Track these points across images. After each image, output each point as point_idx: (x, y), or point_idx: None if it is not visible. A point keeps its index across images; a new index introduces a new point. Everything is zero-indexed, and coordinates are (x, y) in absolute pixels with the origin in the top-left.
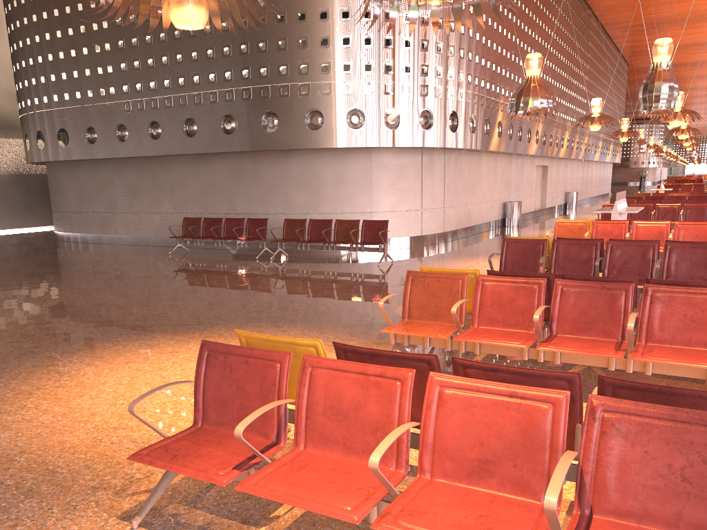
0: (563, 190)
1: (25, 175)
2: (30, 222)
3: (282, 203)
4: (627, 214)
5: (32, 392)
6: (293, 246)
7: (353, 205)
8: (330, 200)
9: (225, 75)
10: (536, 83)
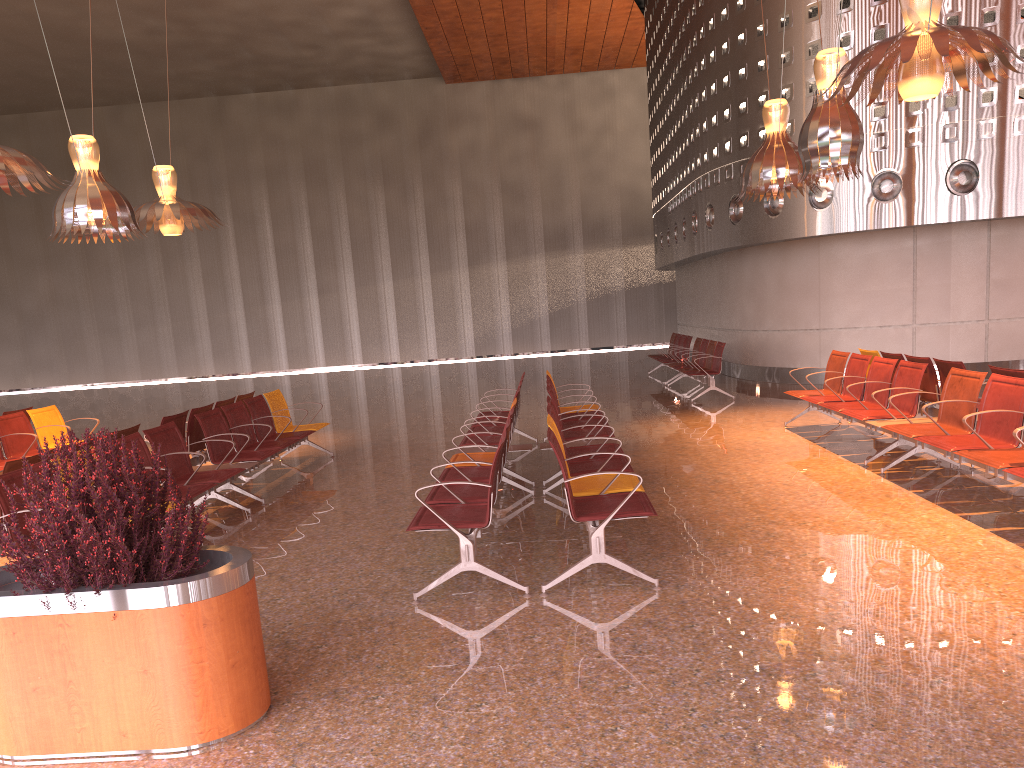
0: None
1: None
2: None
3: (739, 317)
4: None
5: None
6: None
7: (795, 319)
8: (772, 312)
9: (691, 165)
10: (763, 145)
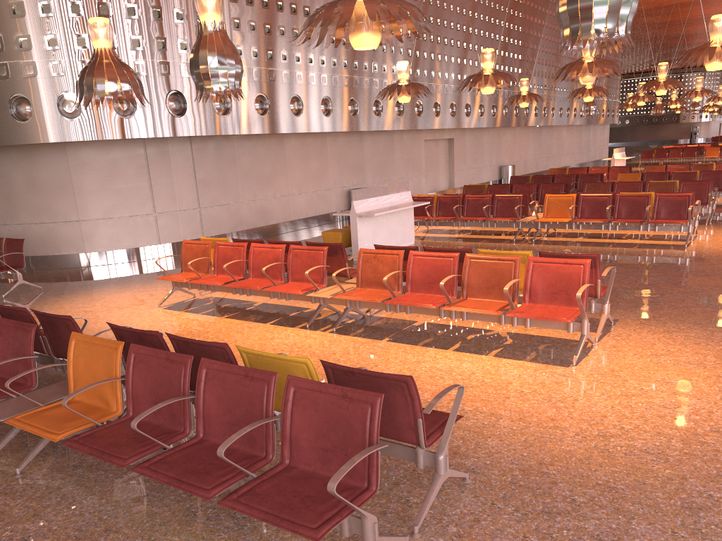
0: (494, 164)
1: None
2: None
3: None
4: (436, 209)
5: None
6: None
7: (54, 213)
8: (26, 208)
9: None
10: (98, 59)
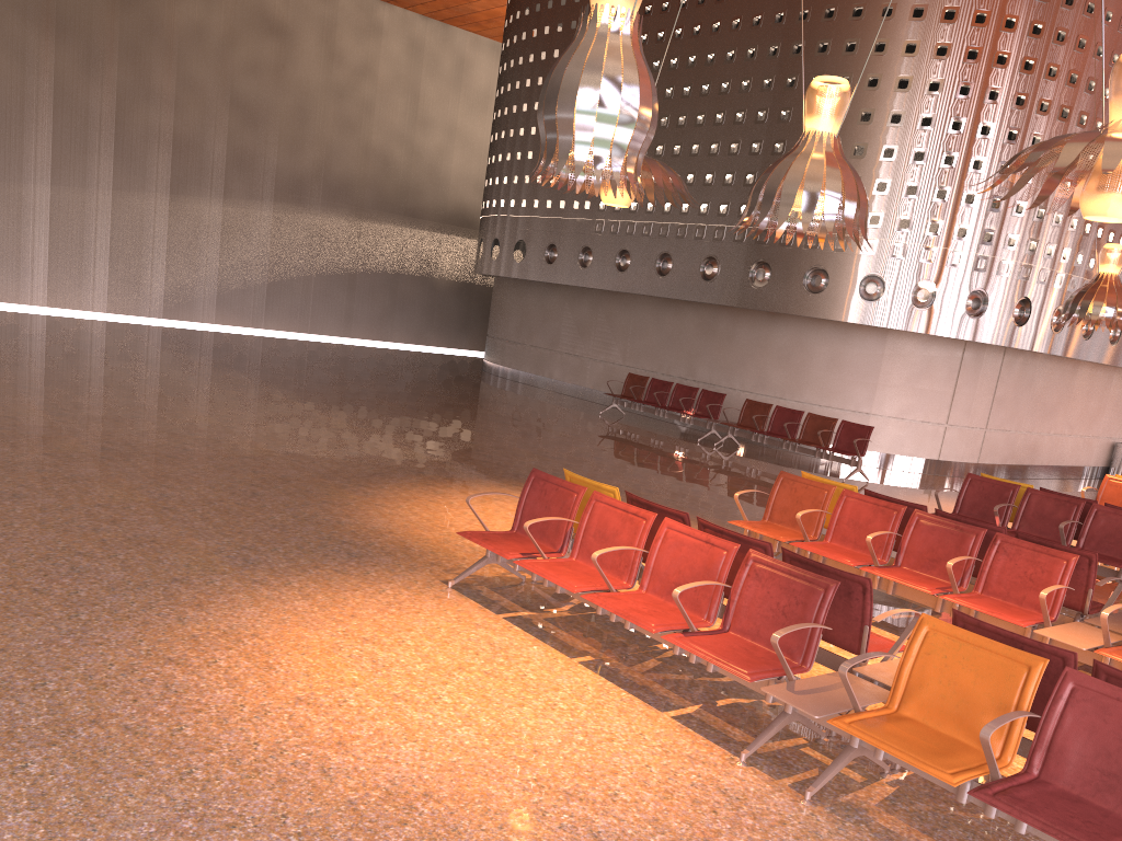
0: None
1: (470, 285)
2: (461, 343)
3: (753, 379)
4: None
5: (409, 499)
6: (746, 434)
7: (845, 399)
8: (815, 387)
9: (719, 208)
10: (1108, 284)
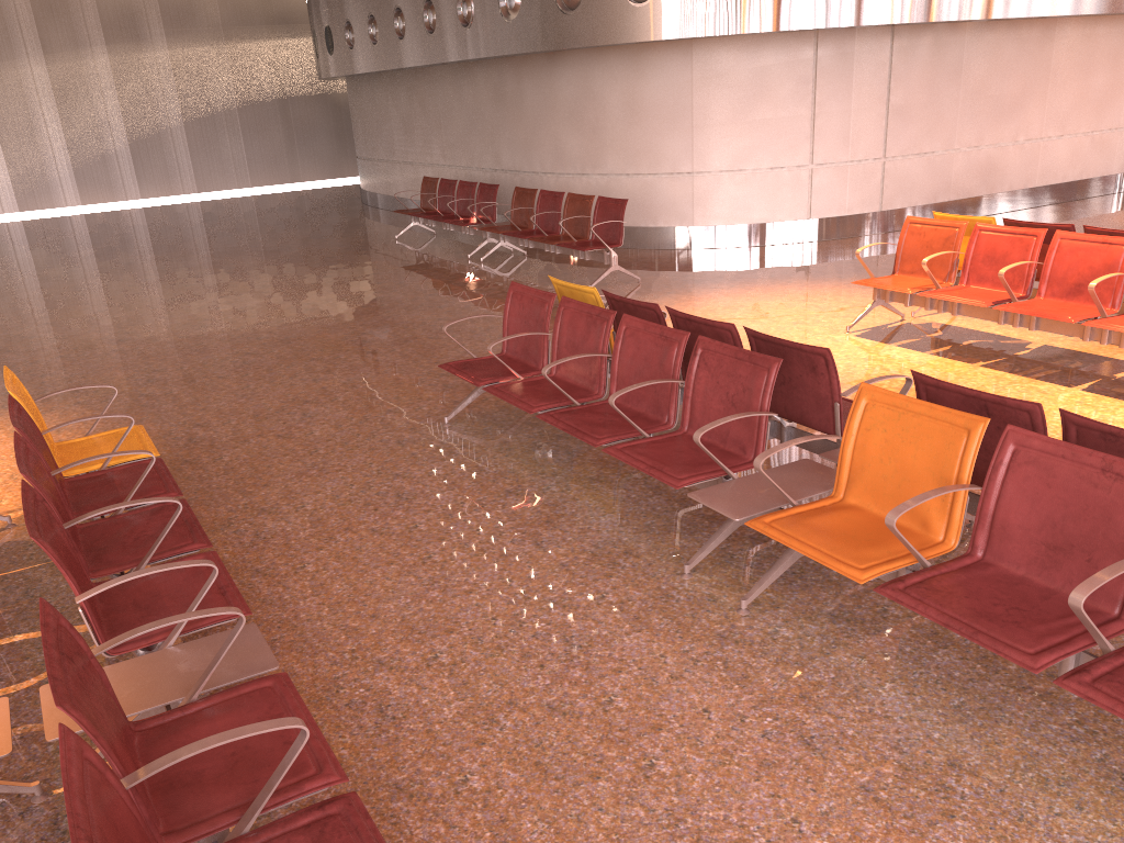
0: None
1: None
2: None
3: (550, 154)
4: None
5: None
6: (515, 238)
7: (656, 158)
8: (616, 149)
9: None
10: None
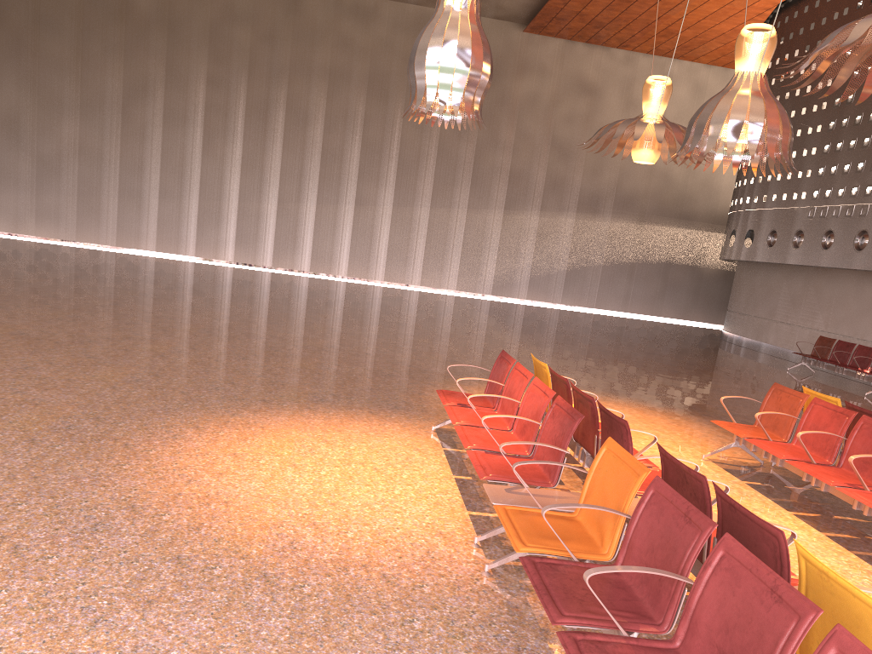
0: None
1: (733, 272)
2: (721, 319)
3: None
4: None
5: None
6: None
7: None
8: None
9: None
10: None
